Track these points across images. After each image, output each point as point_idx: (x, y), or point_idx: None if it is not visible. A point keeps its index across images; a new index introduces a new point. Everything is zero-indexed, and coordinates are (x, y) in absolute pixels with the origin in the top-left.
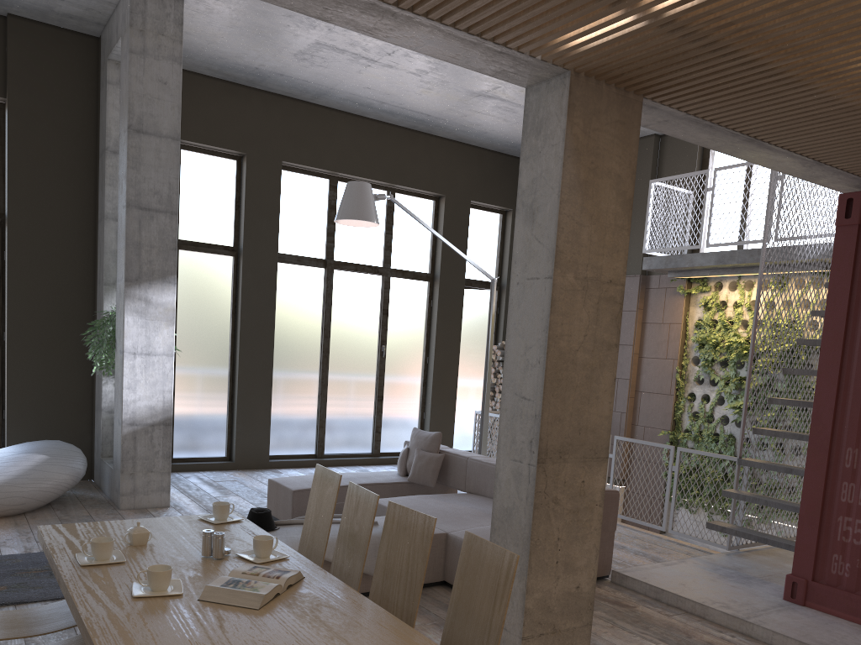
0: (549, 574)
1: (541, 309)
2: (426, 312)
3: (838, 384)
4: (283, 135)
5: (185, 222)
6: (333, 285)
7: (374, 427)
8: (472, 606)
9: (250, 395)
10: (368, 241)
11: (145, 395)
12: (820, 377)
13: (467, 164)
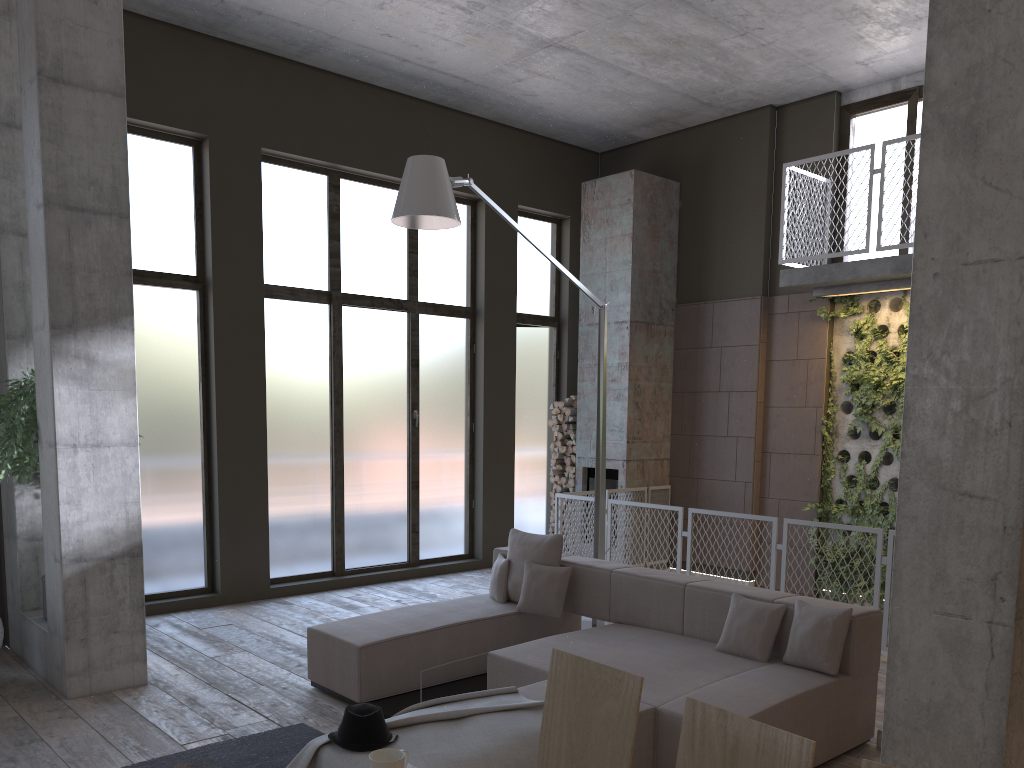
0: None
1: (1012, 320)
2: (468, 360)
3: None
4: (261, 109)
5: None
6: (342, 328)
7: (409, 525)
8: None
9: (237, 495)
10: (386, 264)
11: (96, 511)
12: None
13: (510, 154)
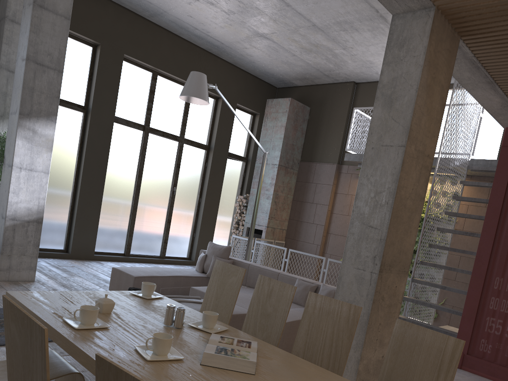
0: (372, 347)
1: (393, 167)
2: (202, 169)
3: (494, 239)
4: (127, 37)
5: None
6: (147, 143)
7: (163, 239)
8: (410, 376)
9: (86, 209)
10: (172, 118)
11: (25, 199)
12: (483, 234)
13: (237, 80)
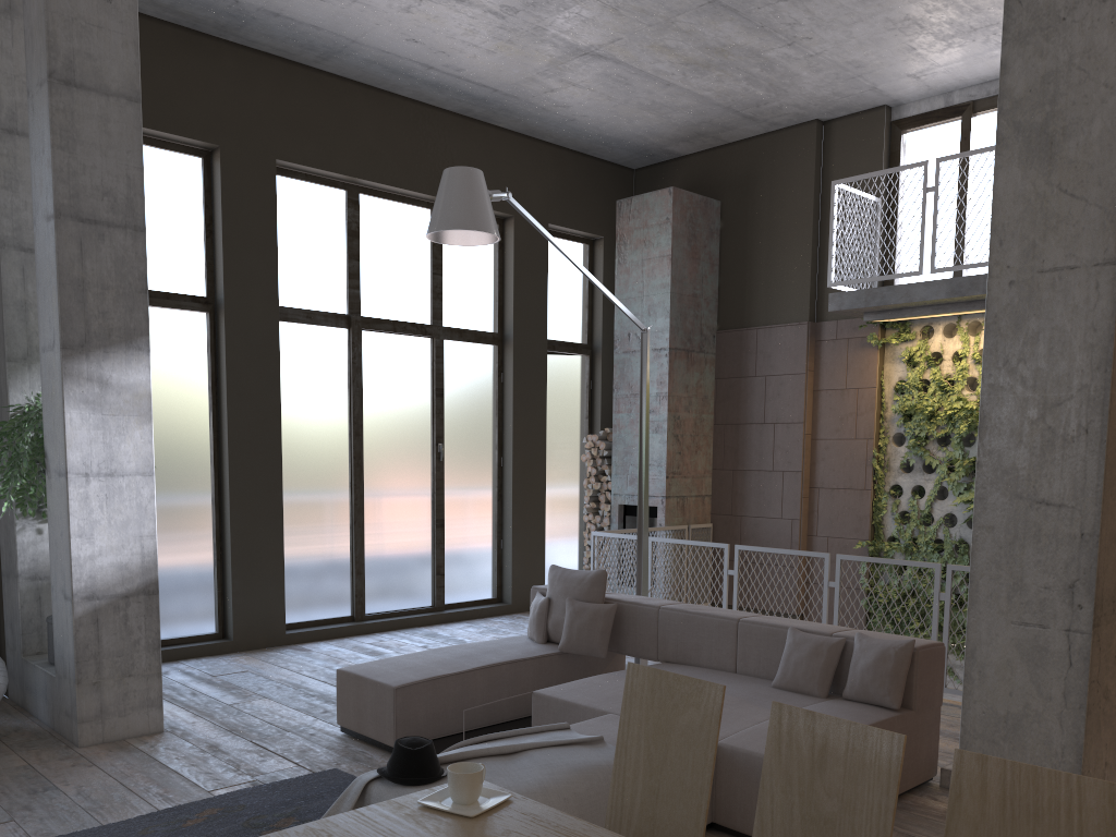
0: None
1: (1088, 327)
2: (495, 390)
3: None
4: (275, 118)
5: None
6: (362, 354)
7: (434, 566)
8: None
9: (250, 533)
10: (408, 286)
11: (109, 545)
12: None
13: (540, 169)
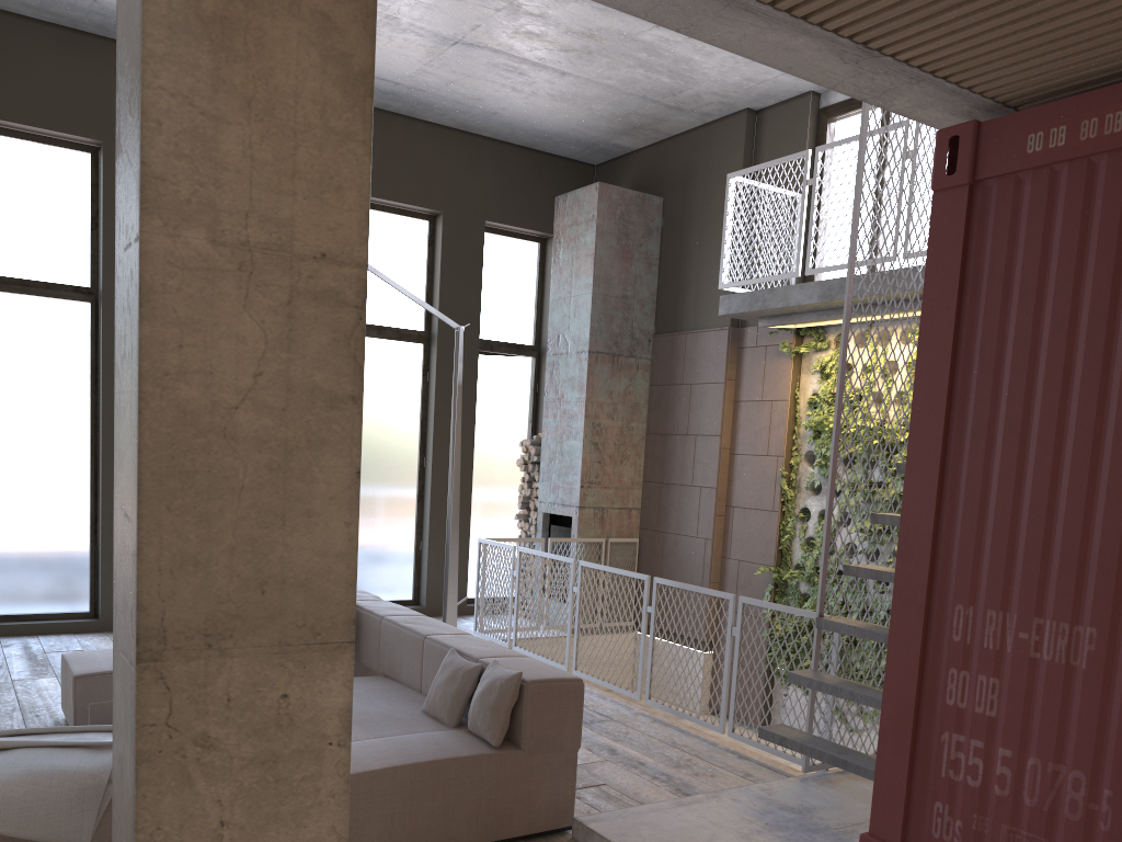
0: None
1: (134, 313)
2: (421, 389)
3: (940, 486)
4: None
5: (5, 248)
6: None
7: None
8: None
9: None
10: None
11: None
12: (910, 474)
13: (477, 165)
